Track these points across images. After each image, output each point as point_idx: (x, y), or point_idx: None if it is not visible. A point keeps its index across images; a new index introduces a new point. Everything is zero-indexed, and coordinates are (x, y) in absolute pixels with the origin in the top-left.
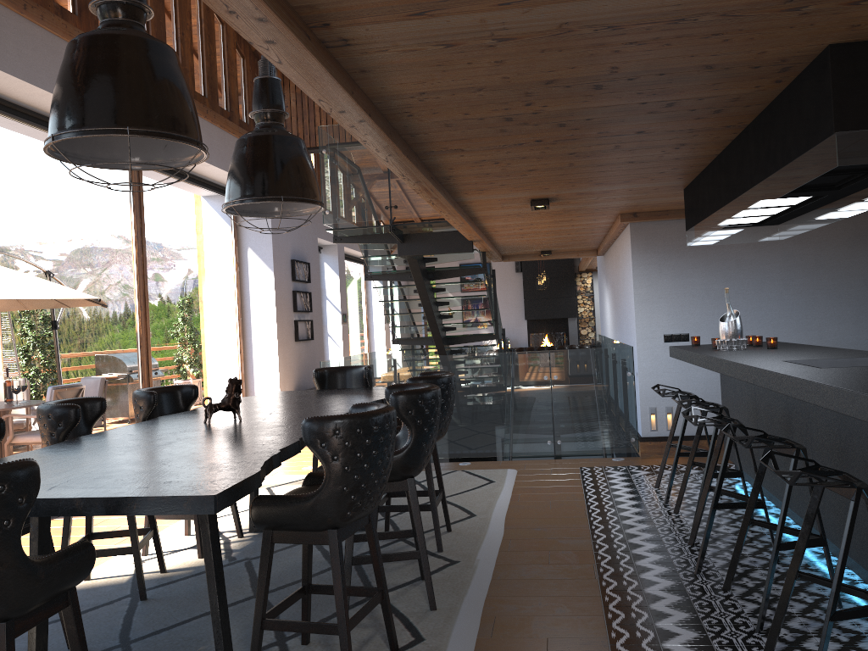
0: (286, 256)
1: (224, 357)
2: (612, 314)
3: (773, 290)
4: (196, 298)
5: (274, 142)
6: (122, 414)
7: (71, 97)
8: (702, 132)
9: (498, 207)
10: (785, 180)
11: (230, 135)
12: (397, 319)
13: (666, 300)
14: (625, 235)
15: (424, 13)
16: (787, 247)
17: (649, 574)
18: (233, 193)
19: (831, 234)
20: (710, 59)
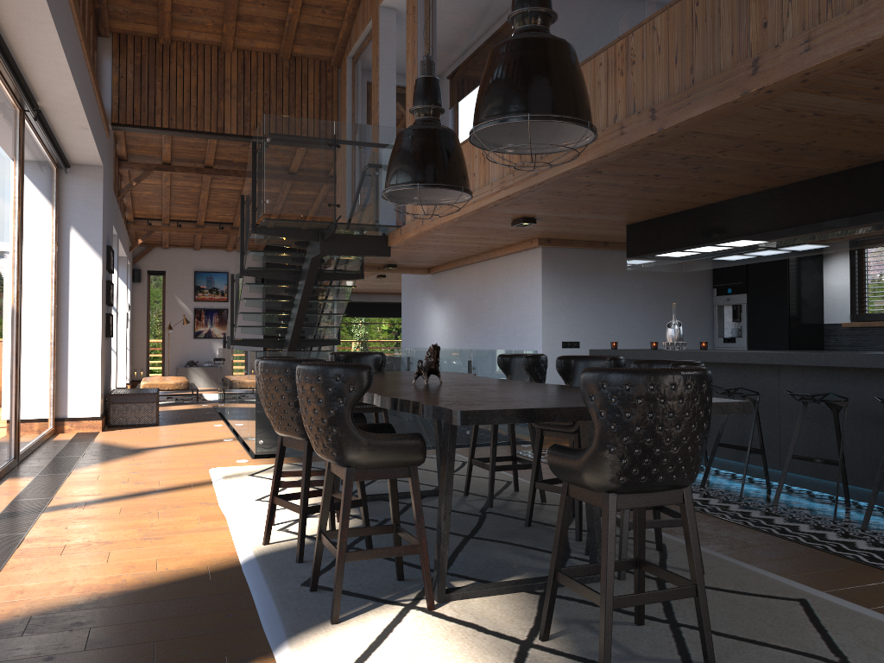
0: (105, 241)
1: (46, 348)
2: (455, 326)
3: (636, 311)
4: (37, 277)
5: (451, 138)
6: (4, 404)
7: (547, 87)
8: (743, 188)
9: (483, 219)
10: (834, 229)
11: (96, 98)
12: (251, 318)
13: (565, 313)
14: (522, 256)
15: (829, 93)
16: (646, 279)
17: (713, 502)
18: (416, 177)
19: (673, 272)
20: (857, 148)
